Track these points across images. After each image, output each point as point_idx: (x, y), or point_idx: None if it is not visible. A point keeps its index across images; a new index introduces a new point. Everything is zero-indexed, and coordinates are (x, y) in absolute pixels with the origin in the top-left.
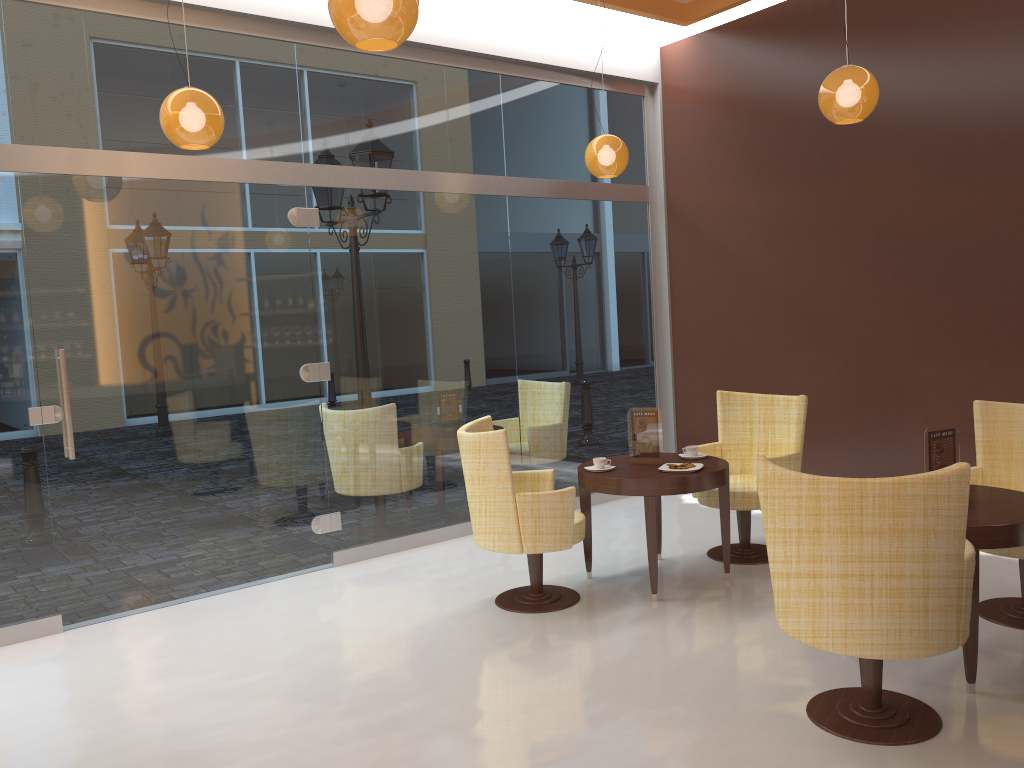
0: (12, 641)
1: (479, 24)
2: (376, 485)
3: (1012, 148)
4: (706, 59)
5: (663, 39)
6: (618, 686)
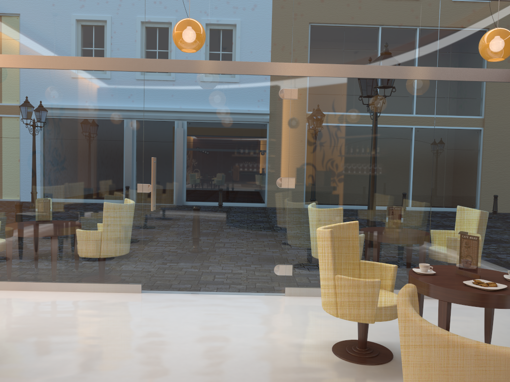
0: (119, 291)
1: None
2: (317, 254)
3: None
4: None
5: None
6: None
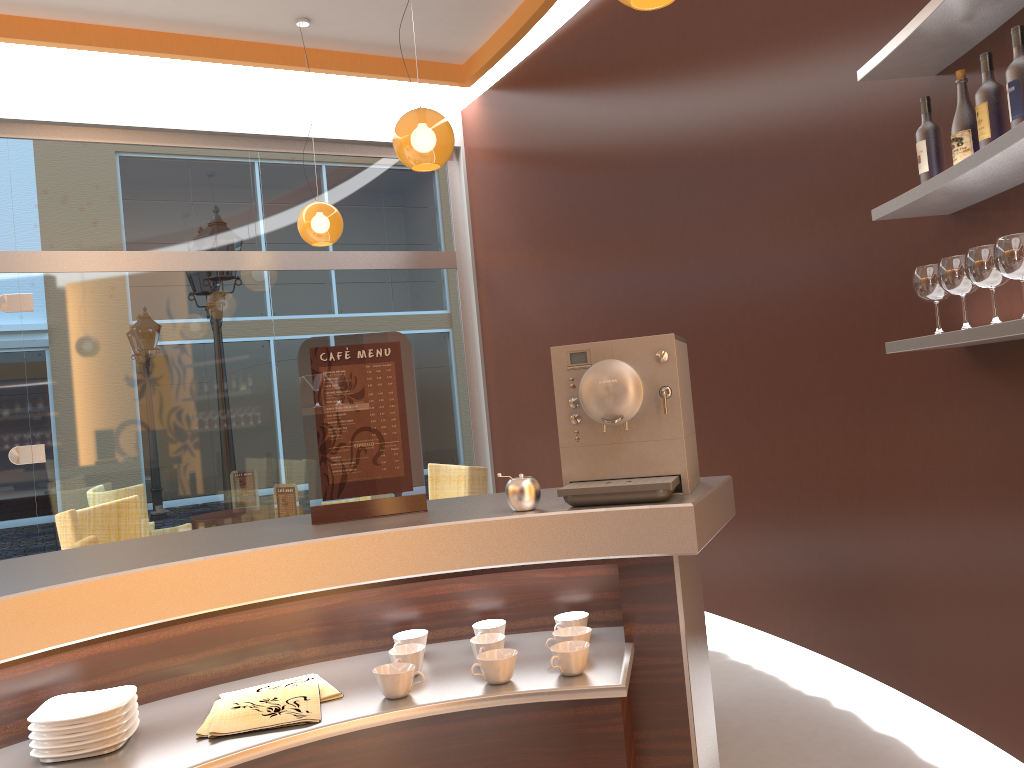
0: None
1: (225, 104)
2: None
3: (685, 182)
4: (490, 118)
5: (465, 102)
6: None
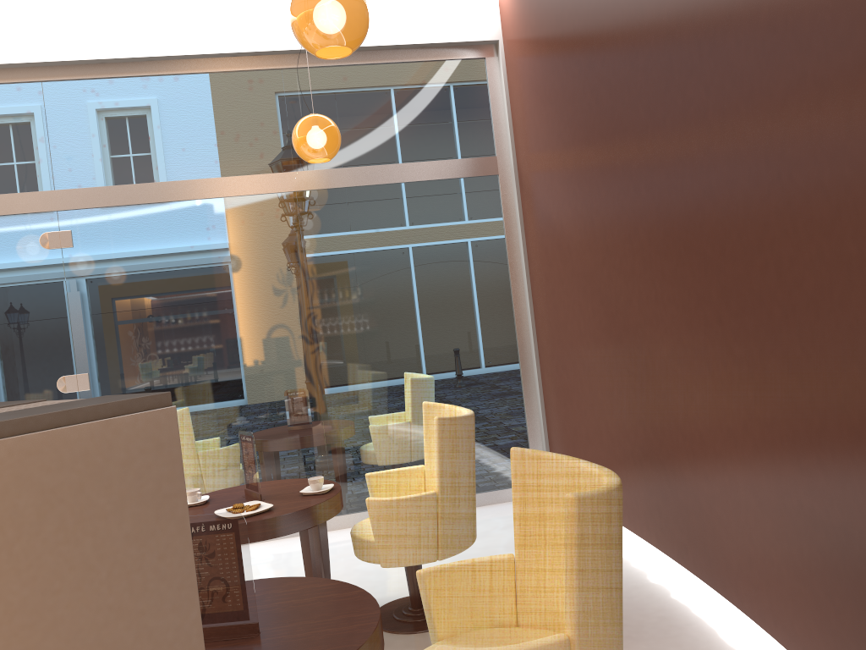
0: None
1: (243, 24)
2: None
3: (706, 34)
4: (521, 1)
5: None
6: None
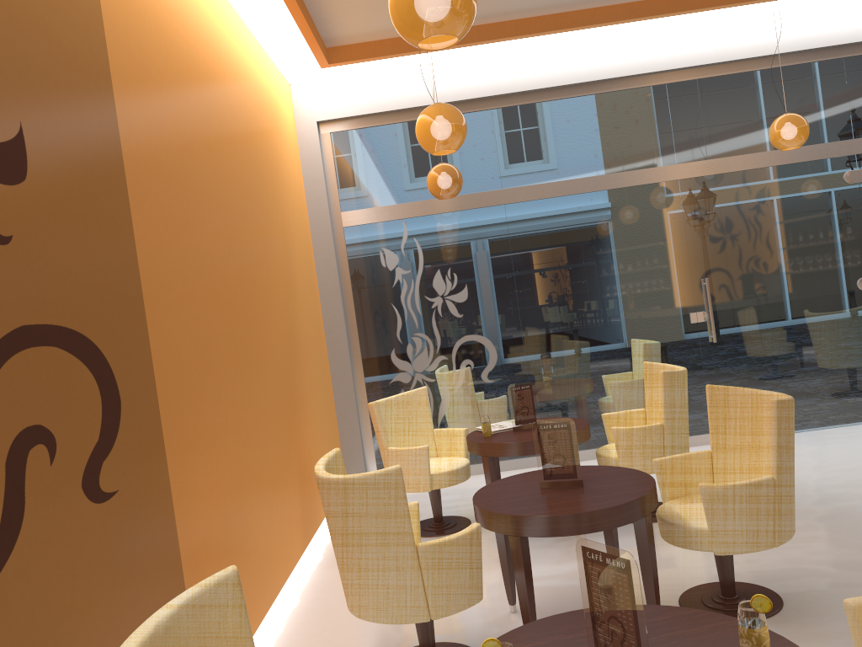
0: None
1: None
2: None
3: None
4: None
5: None
6: None
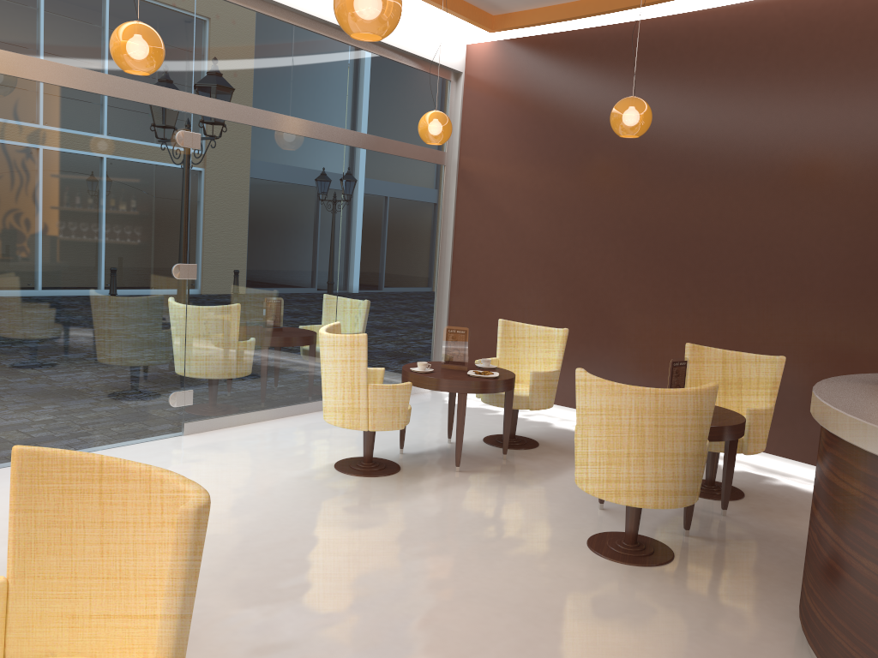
0: None
1: None
2: (223, 370)
3: (719, 170)
4: (503, 61)
5: (469, 38)
6: (454, 528)
